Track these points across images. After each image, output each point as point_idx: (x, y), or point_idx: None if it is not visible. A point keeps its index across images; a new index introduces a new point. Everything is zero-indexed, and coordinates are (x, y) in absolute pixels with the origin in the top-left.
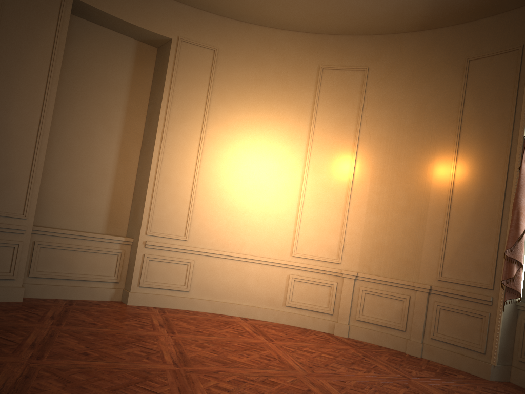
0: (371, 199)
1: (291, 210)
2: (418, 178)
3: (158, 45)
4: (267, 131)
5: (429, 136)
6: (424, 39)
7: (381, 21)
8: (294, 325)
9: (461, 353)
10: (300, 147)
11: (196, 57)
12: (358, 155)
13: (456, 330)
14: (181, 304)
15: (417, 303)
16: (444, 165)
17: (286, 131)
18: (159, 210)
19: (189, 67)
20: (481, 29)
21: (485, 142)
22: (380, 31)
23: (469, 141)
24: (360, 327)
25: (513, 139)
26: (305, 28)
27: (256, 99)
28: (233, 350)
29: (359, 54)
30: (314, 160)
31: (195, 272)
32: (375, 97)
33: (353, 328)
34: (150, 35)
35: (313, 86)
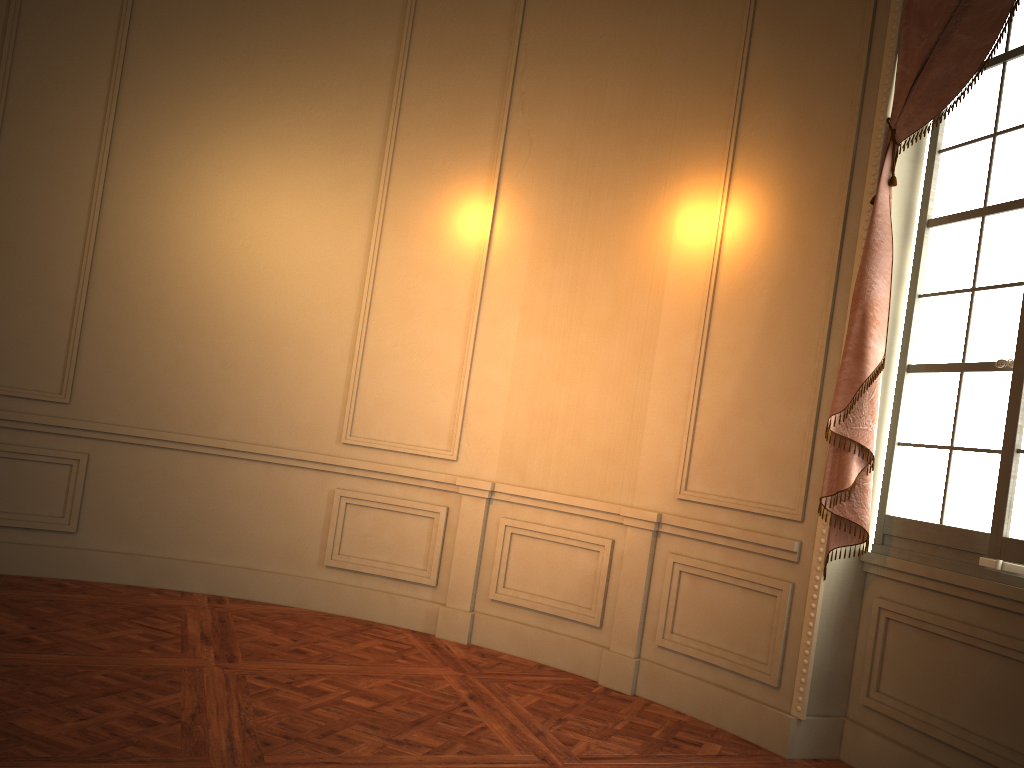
0: (531, 300)
1: (340, 328)
2: (640, 244)
3: None
4: (280, 130)
5: (669, 135)
6: None
7: None
8: (345, 614)
9: (725, 686)
10: (364, 171)
11: None
12: (502, 191)
13: (716, 625)
14: (55, 566)
15: (627, 558)
16: (701, 207)
17: (329, 130)
18: None
19: None
20: None
21: (797, 143)
22: None
23: (759, 143)
24: (499, 617)
25: (863, 128)
26: None
27: (251, 49)
28: (66, 695)
29: None
30: (396, 204)
31: (93, 483)
32: (545, 43)
33: (482, 621)
34: None
35: (396, 17)
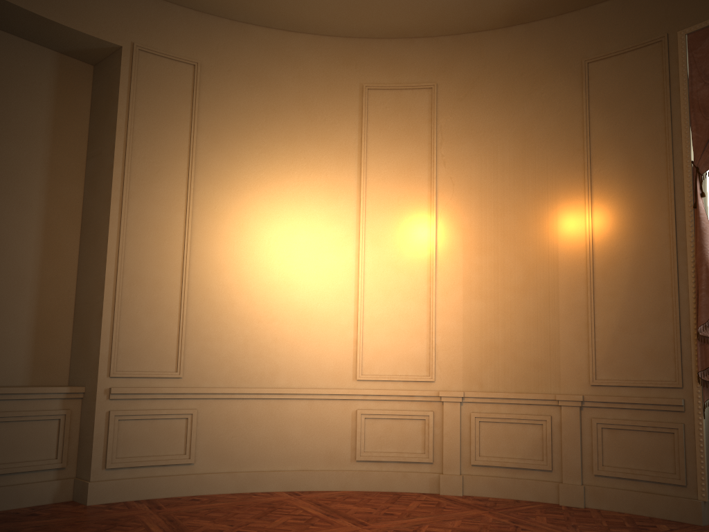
0: (468, 278)
1: (346, 307)
2: (536, 239)
3: (96, 60)
4: (293, 189)
5: (544, 175)
6: (515, 38)
7: (453, 13)
8: (374, 490)
9: (647, 491)
10: (348, 209)
11: (166, 76)
12: (438, 214)
13: (633, 456)
14: (183, 488)
15: (564, 425)
16: (574, 215)
17: (323, 186)
18: (127, 332)
19: (156, 93)
20: (598, 18)
21: (632, 176)
22: (449, 29)
23: (606, 177)
24: (478, 475)
25: (676, 167)
26: (334, 29)
27: (269, 140)
28: None
29: (419, 65)
30: (371, 227)
31: (201, 428)
32: (453, 126)
33: (469, 479)
34: (83, 40)
35: (355, 116)
